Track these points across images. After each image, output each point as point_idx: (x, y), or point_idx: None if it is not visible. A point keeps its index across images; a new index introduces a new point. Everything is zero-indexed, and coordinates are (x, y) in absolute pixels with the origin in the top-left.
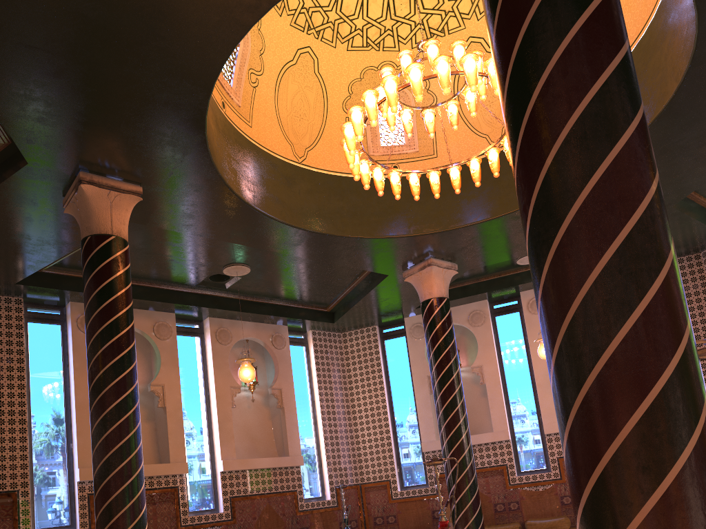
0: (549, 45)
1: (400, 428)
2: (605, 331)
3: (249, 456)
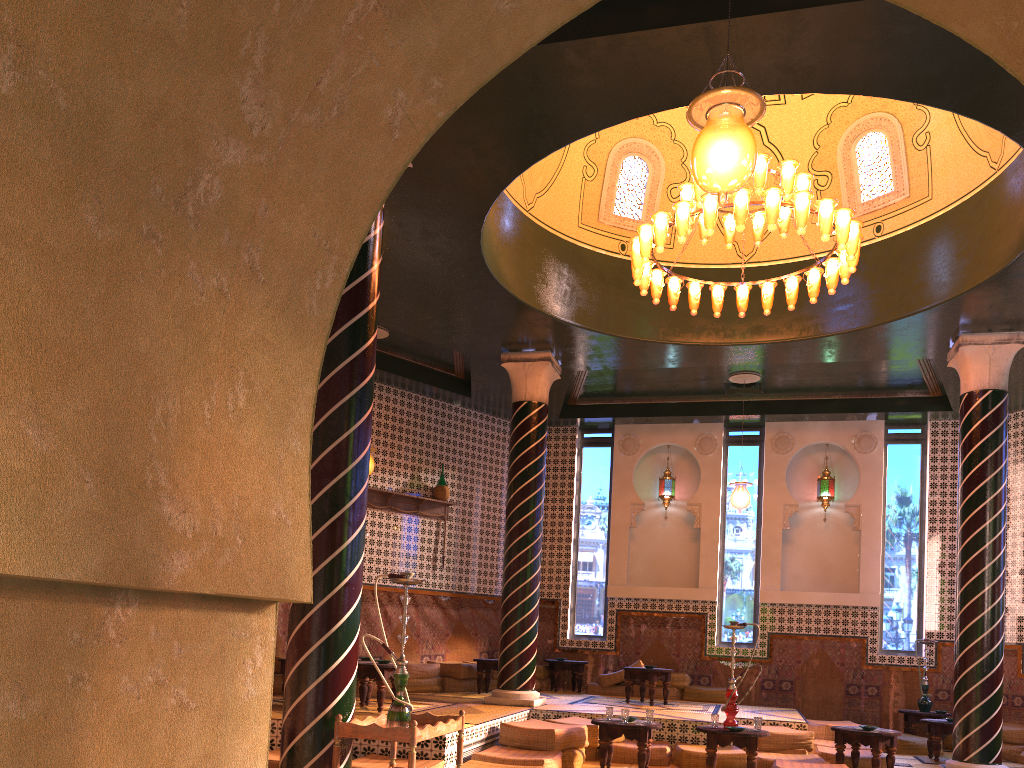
0: None
1: None
2: None
3: (814, 587)
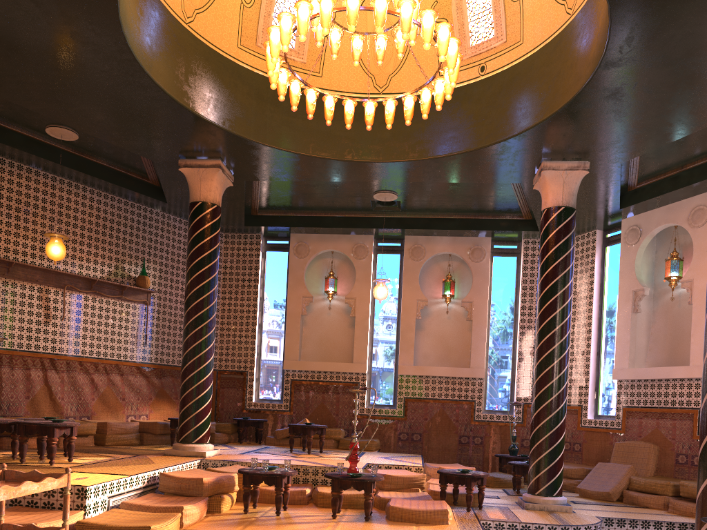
0: None
1: (604, 350)
2: None
3: (438, 363)
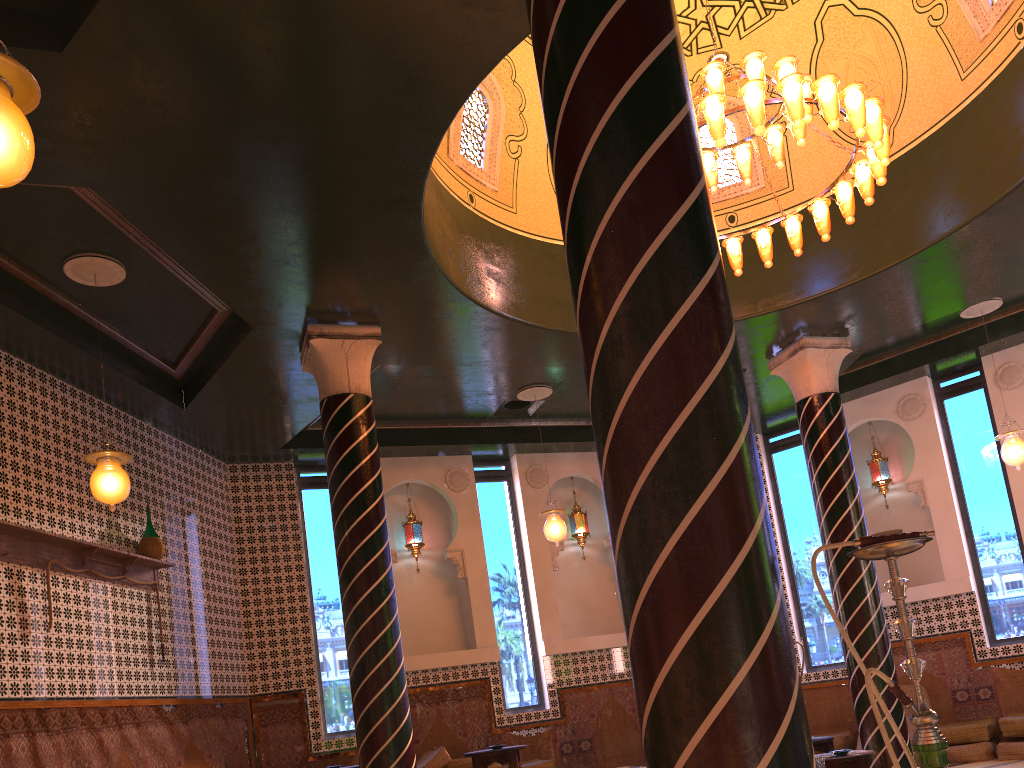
0: (587, 233)
1: (801, 582)
2: (641, 566)
3: (583, 633)
